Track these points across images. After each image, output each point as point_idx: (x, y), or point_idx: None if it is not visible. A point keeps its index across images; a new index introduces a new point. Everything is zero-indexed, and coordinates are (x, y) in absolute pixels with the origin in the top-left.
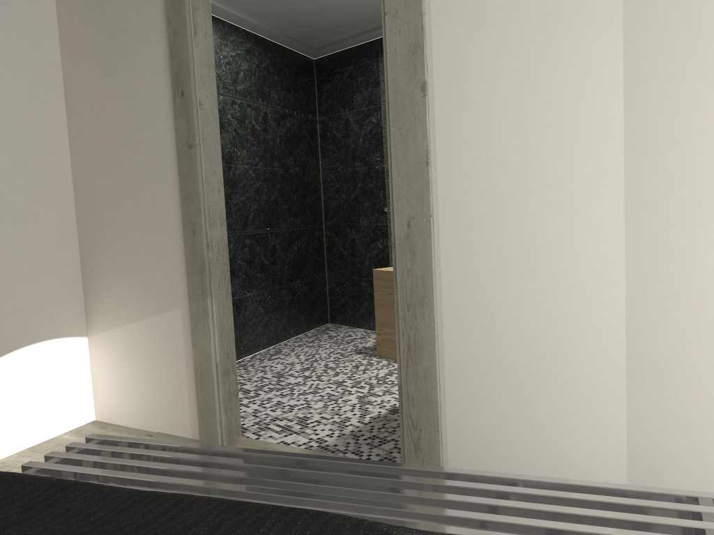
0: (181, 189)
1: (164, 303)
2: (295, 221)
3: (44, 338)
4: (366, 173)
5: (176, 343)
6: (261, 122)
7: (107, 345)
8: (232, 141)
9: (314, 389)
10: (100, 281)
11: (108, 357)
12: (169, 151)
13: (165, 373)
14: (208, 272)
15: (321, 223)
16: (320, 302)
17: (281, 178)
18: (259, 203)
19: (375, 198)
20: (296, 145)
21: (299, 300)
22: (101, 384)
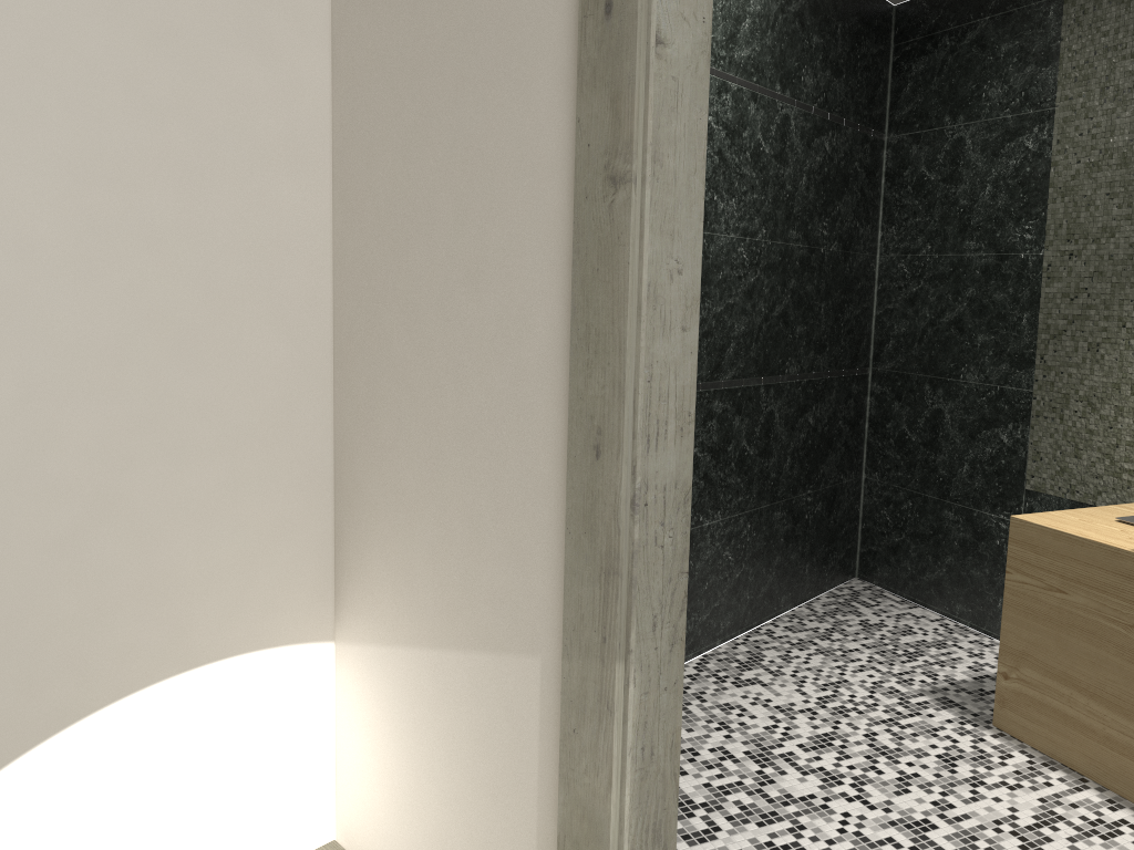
0: (575, 315)
1: (500, 627)
2: (816, 362)
3: (224, 654)
4: (991, 268)
5: (520, 748)
6: (774, 138)
7: (370, 679)
8: (710, 176)
9: (855, 844)
10: (368, 518)
11: (369, 708)
12: (554, 193)
13: (486, 812)
14: (627, 583)
15: (865, 366)
16: (844, 534)
17: (800, 266)
18: (751, 319)
19: (1007, 327)
20: (838, 193)
21: (805, 532)
22: (351, 764)
